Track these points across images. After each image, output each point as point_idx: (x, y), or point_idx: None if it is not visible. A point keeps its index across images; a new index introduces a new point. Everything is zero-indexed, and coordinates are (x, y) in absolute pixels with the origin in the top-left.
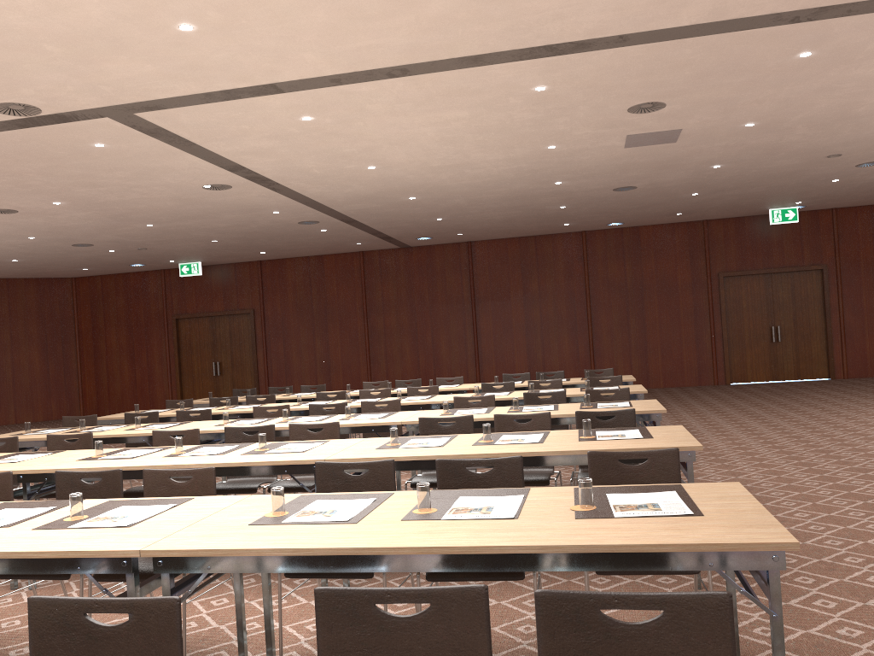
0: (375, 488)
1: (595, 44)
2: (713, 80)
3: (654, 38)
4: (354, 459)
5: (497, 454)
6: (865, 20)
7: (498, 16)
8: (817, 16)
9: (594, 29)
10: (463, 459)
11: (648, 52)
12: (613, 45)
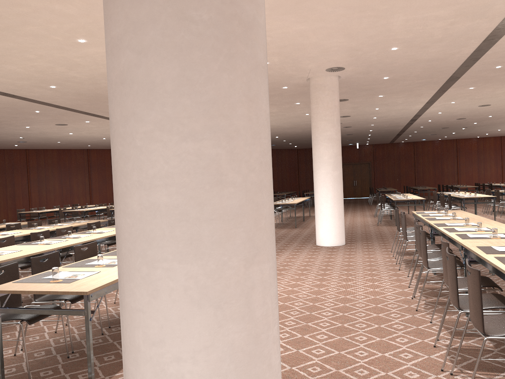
0: (97, 228)
1: (16, 97)
2: (5, 109)
3: (29, 100)
4: (53, 229)
5: (80, 225)
6: (64, 111)
7: (23, 87)
8: (61, 108)
9: (27, 95)
10: (74, 227)
11: (17, 101)
12: (18, 98)
